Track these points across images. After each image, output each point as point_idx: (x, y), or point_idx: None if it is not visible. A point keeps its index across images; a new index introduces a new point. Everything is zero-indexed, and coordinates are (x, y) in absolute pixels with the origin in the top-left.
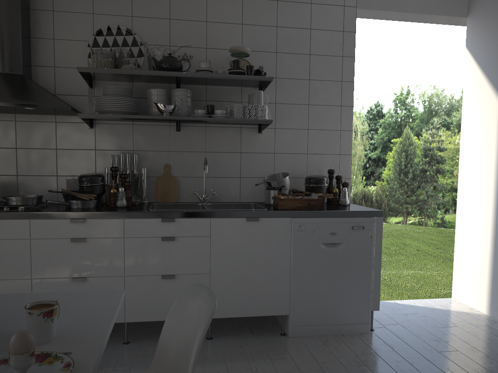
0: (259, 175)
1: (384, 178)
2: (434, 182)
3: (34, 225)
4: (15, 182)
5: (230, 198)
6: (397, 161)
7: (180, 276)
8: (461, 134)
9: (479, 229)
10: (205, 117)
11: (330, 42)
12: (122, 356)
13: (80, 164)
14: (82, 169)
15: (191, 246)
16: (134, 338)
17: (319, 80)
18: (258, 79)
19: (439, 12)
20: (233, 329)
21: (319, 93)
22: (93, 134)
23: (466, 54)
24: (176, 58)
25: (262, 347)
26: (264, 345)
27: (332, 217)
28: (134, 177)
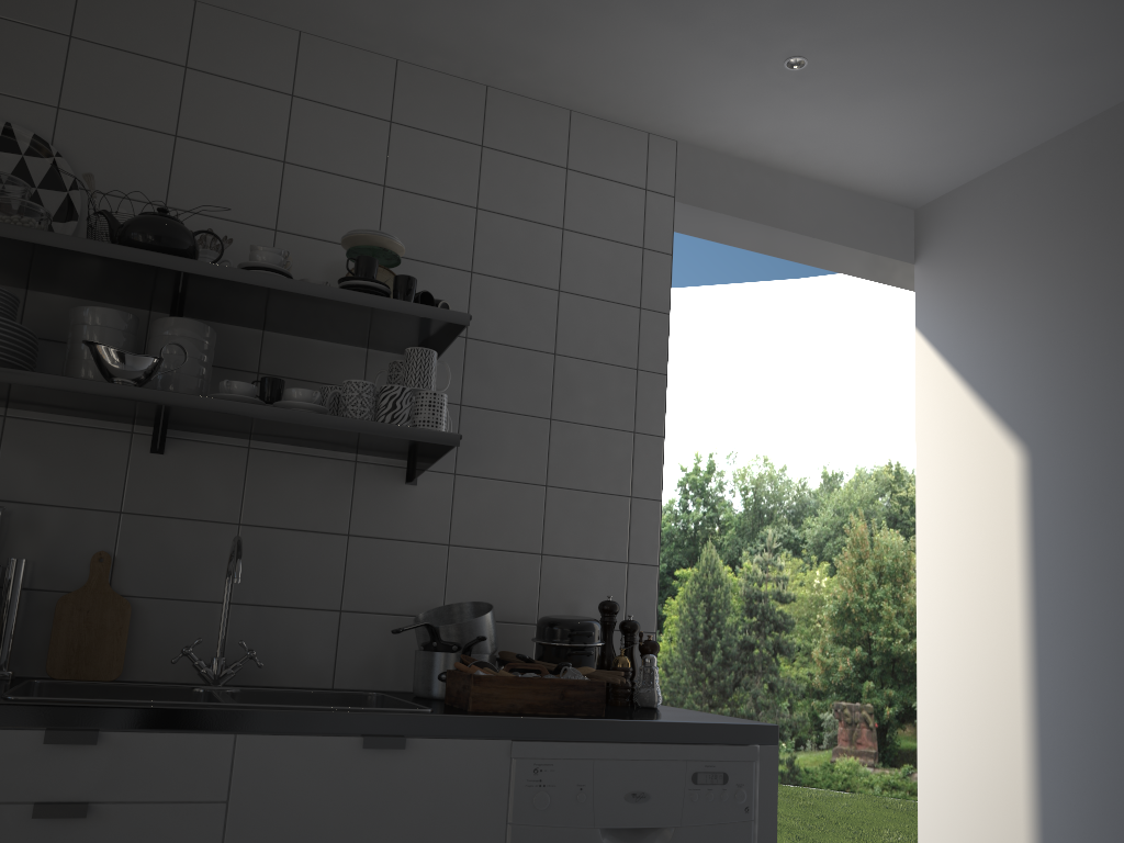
0: (401, 606)
1: (659, 659)
2: (770, 674)
3: None
4: None
5: (302, 675)
6: (687, 619)
7: None
8: (918, 535)
9: (991, 788)
10: (254, 404)
11: (612, 268)
12: None
13: None
14: None
15: (149, 842)
16: None
17: (581, 359)
18: (430, 315)
19: (858, 243)
20: None
21: (580, 391)
22: None
23: (919, 345)
24: (181, 223)
25: None
26: None
27: (636, 741)
28: None
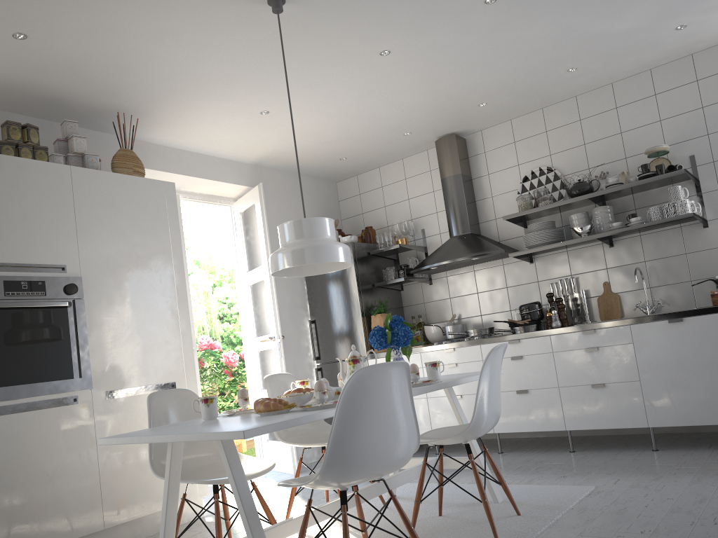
0: (715, 273)
1: None
2: None
3: (483, 348)
4: (480, 321)
5: (683, 306)
6: None
7: (609, 384)
8: None
9: None
10: (618, 229)
11: None
12: (562, 457)
13: (527, 297)
14: (530, 301)
15: (615, 355)
16: (581, 449)
17: None
18: (668, 176)
19: None
20: (690, 445)
21: None
22: (533, 268)
23: None
24: (583, 182)
25: (706, 456)
26: (711, 455)
27: None
28: (574, 300)
